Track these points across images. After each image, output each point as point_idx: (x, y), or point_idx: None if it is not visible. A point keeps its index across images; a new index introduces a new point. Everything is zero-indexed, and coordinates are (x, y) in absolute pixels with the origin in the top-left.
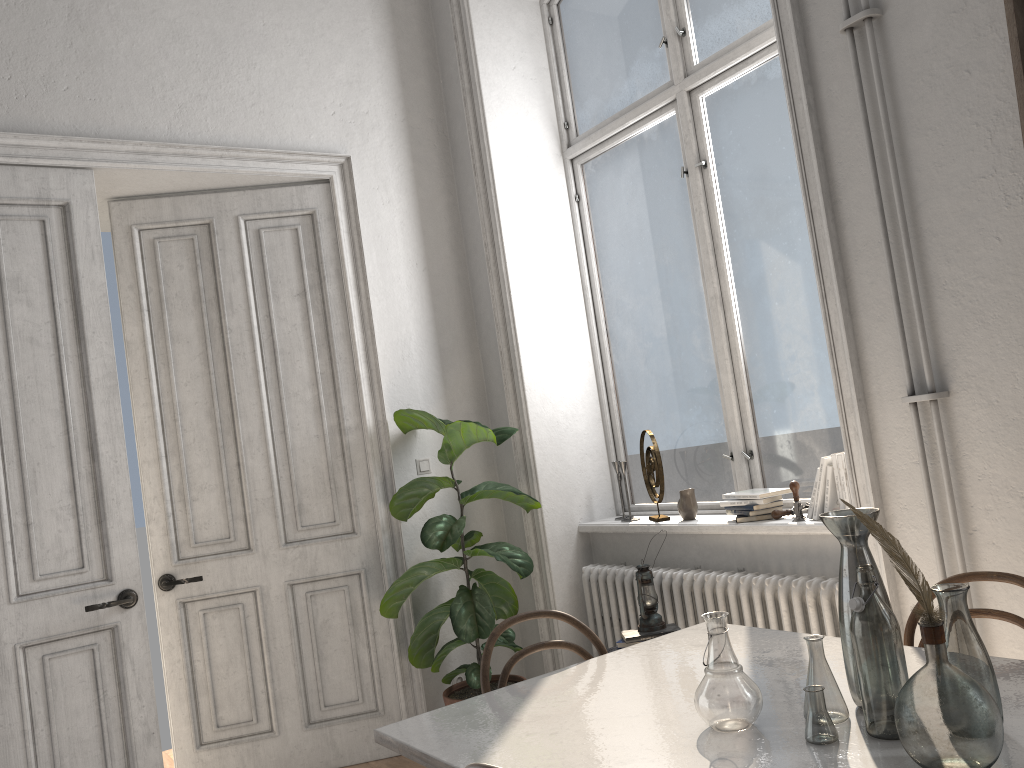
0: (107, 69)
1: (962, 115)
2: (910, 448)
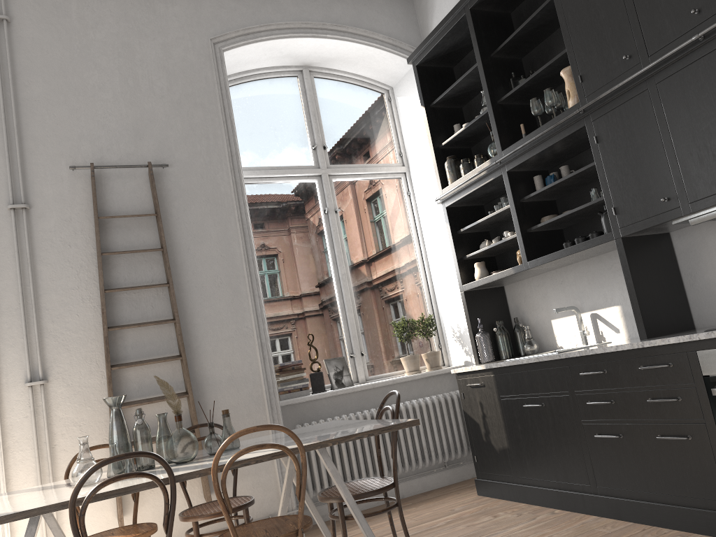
0: None
1: (66, 262)
2: (23, 410)
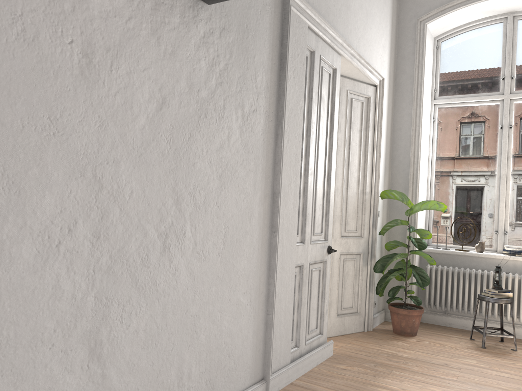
0: (349, 13)
1: None
2: None
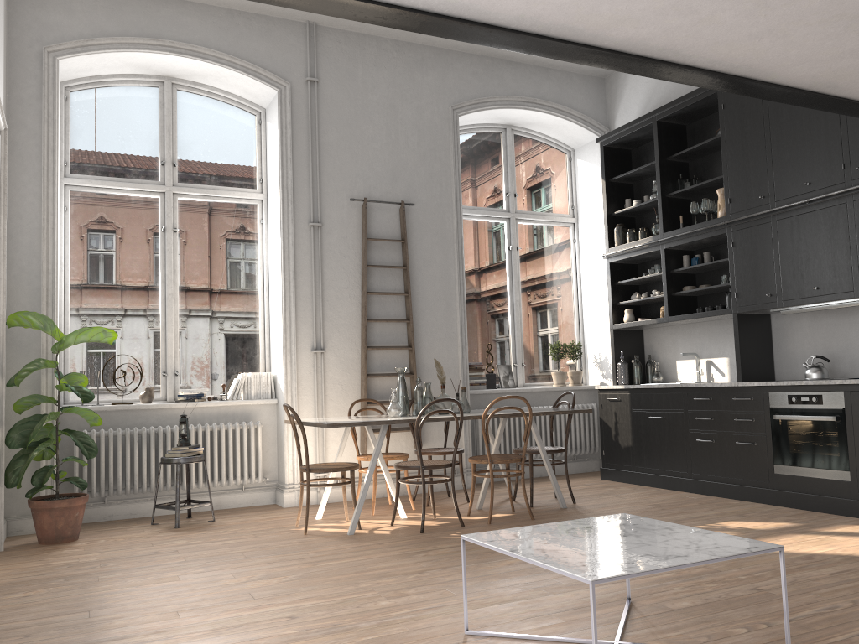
0: None
1: (341, 268)
2: (309, 368)
